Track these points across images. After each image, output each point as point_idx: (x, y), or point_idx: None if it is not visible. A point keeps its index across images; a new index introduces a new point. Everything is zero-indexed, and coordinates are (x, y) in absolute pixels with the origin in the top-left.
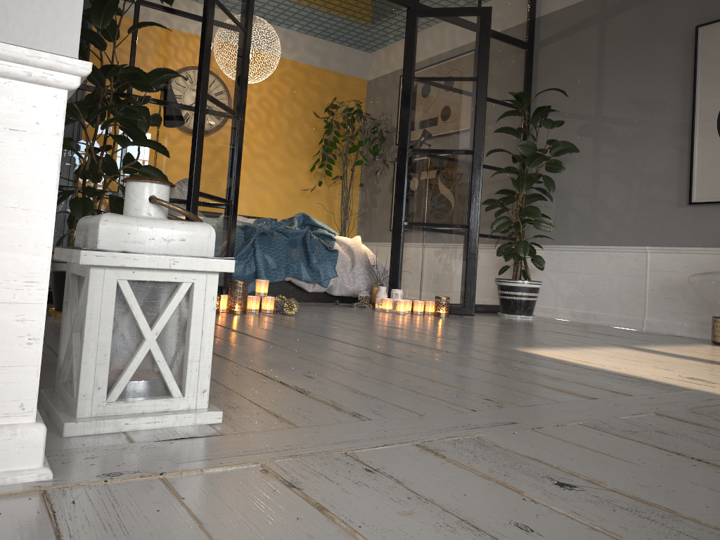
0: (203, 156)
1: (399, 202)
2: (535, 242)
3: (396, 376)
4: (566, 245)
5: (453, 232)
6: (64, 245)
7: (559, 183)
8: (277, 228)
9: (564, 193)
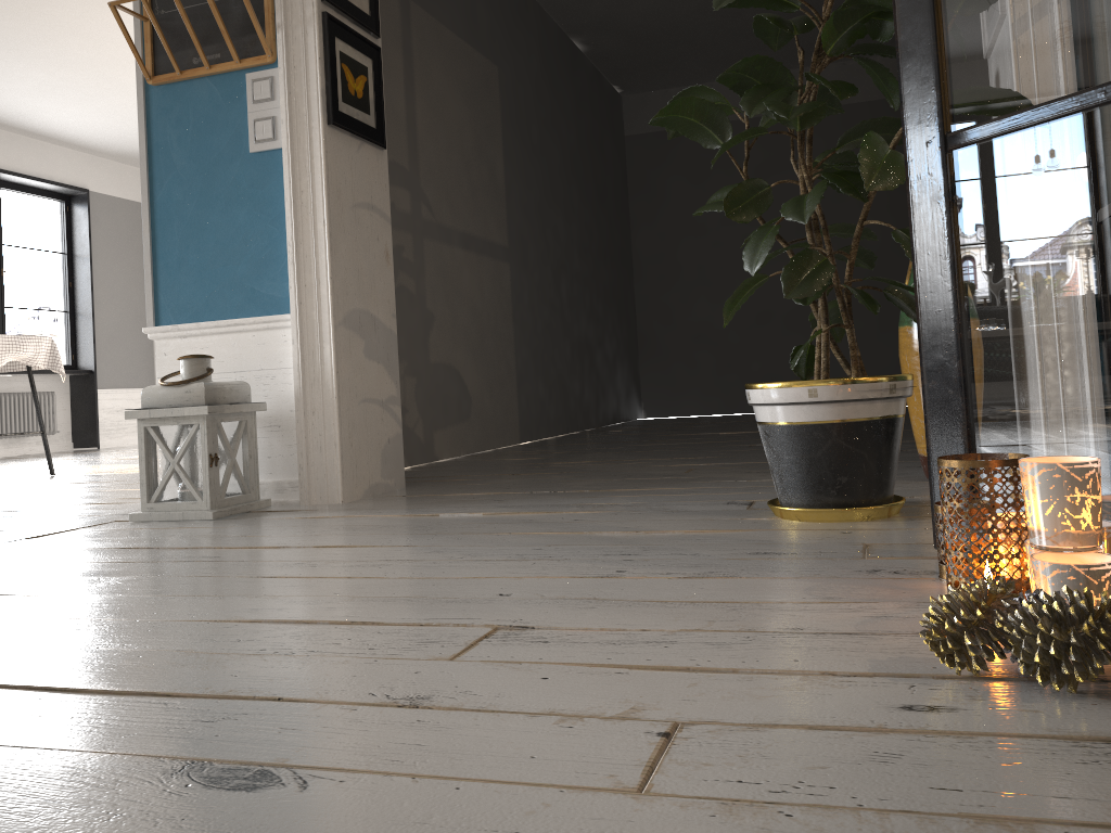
0: (954, 2)
1: None
2: None
3: (26, 569)
4: None
5: None
6: None
7: None
8: None
9: None
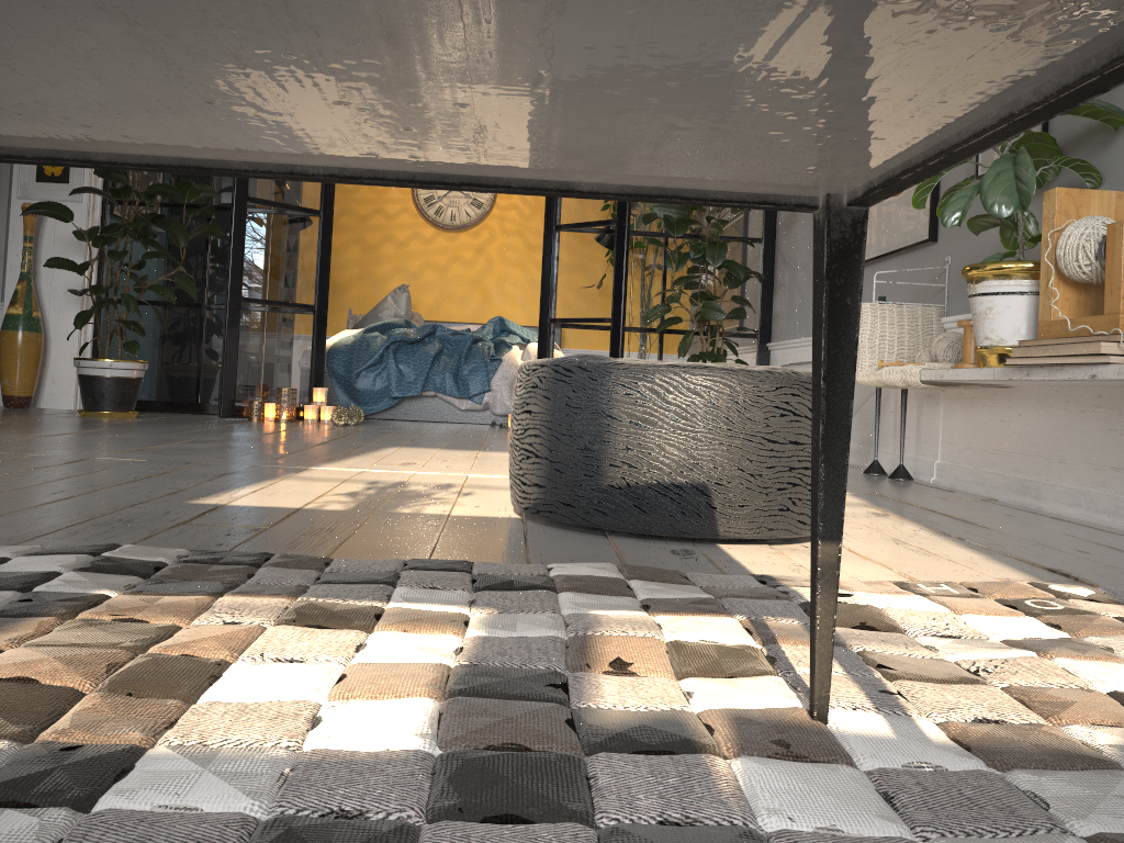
0: (248, 261)
1: (545, 295)
2: (777, 339)
3: (100, 441)
4: (789, 340)
5: (598, 328)
6: (153, 356)
7: (791, 251)
8: (440, 336)
9: (794, 263)
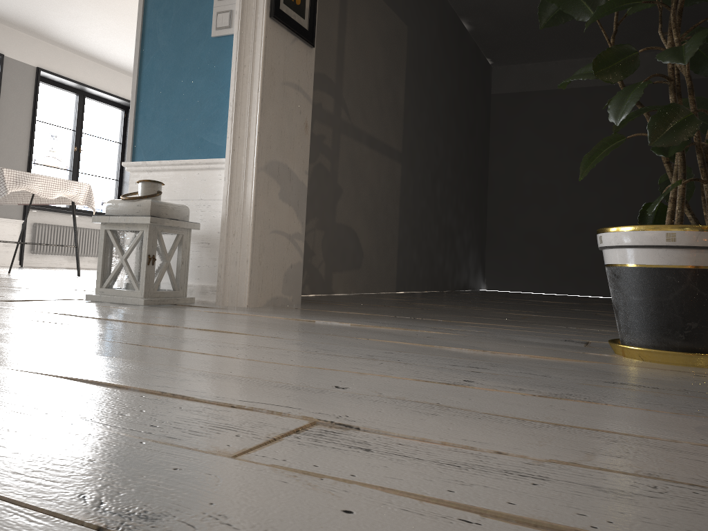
0: None
1: None
2: None
3: None
4: None
5: None
6: None
7: None
8: None
9: None
